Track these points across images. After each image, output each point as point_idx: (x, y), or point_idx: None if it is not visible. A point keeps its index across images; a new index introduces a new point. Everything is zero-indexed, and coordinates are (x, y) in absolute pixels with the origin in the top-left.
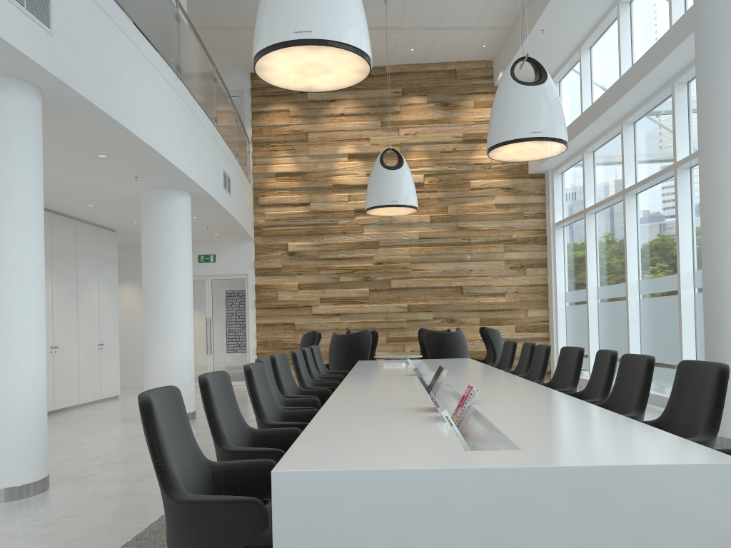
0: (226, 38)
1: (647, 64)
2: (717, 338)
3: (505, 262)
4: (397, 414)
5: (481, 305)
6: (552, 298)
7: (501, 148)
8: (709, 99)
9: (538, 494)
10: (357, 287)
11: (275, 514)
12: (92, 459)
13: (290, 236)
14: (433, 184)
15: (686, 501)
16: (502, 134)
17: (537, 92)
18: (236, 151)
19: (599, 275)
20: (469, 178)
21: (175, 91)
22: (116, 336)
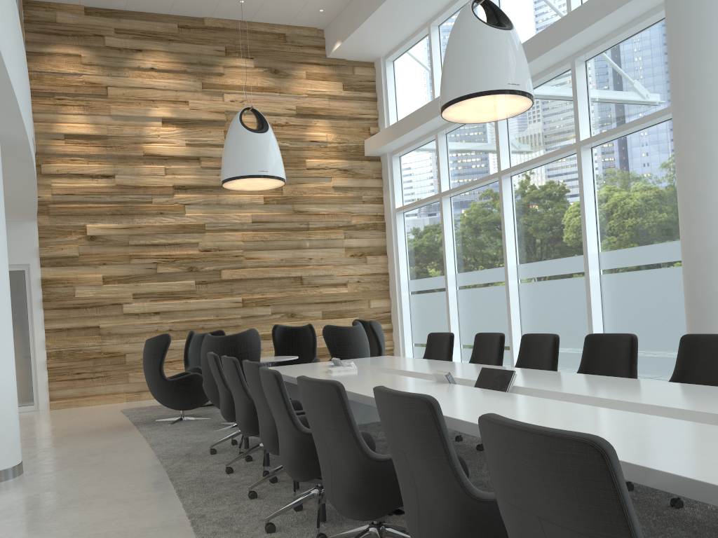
0: None
1: (556, 36)
2: (714, 317)
3: (345, 250)
4: None
5: (323, 296)
6: (395, 287)
7: (467, 102)
8: (697, 63)
9: None
10: (180, 279)
11: None
12: None
13: (88, 216)
14: None
15: None
16: (474, 83)
17: (510, 38)
18: None
19: (458, 261)
20: (304, 157)
21: None
22: None
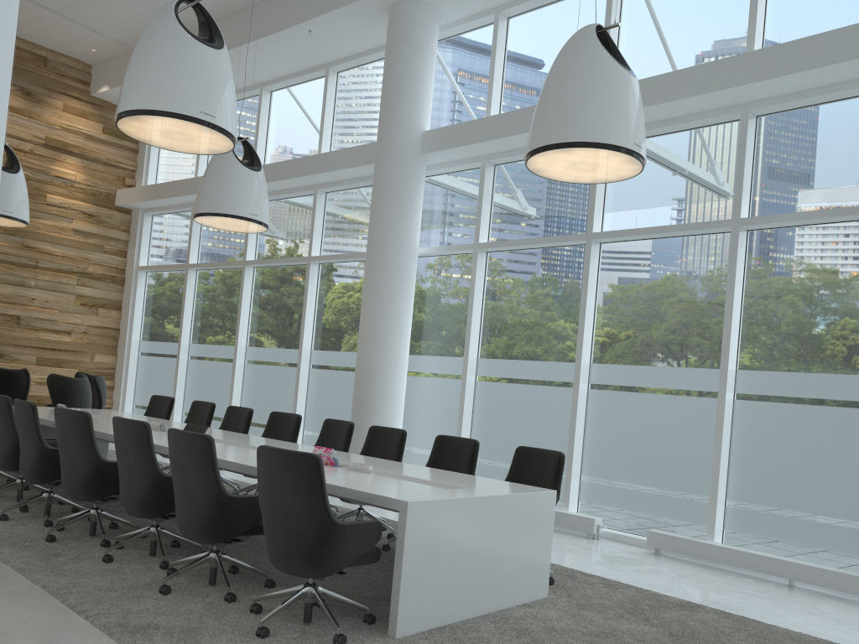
0: None
1: (305, 168)
2: (367, 412)
3: (76, 297)
4: None
5: (42, 341)
6: (125, 345)
7: (216, 217)
8: (383, 233)
9: (499, 508)
10: None
11: (407, 527)
12: None
13: None
14: None
15: (539, 509)
16: (223, 206)
17: (257, 178)
18: None
19: (194, 332)
20: (46, 191)
21: None
22: None
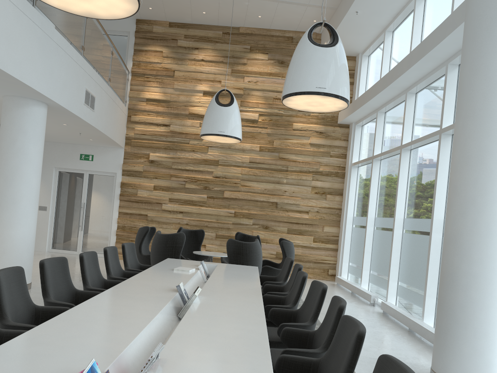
0: None
1: (428, 45)
2: (449, 289)
3: (311, 188)
4: None
5: (290, 218)
6: (343, 220)
7: (292, 98)
8: (470, 76)
9: None
10: (198, 193)
11: None
12: None
13: (152, 148)
14: (265, 122)
15: None
16: (293, 86)
17: (327, 53)
18: (109, 77)
19: (377, 208)
20: (292, 121)
21: (24, 14)
22: None
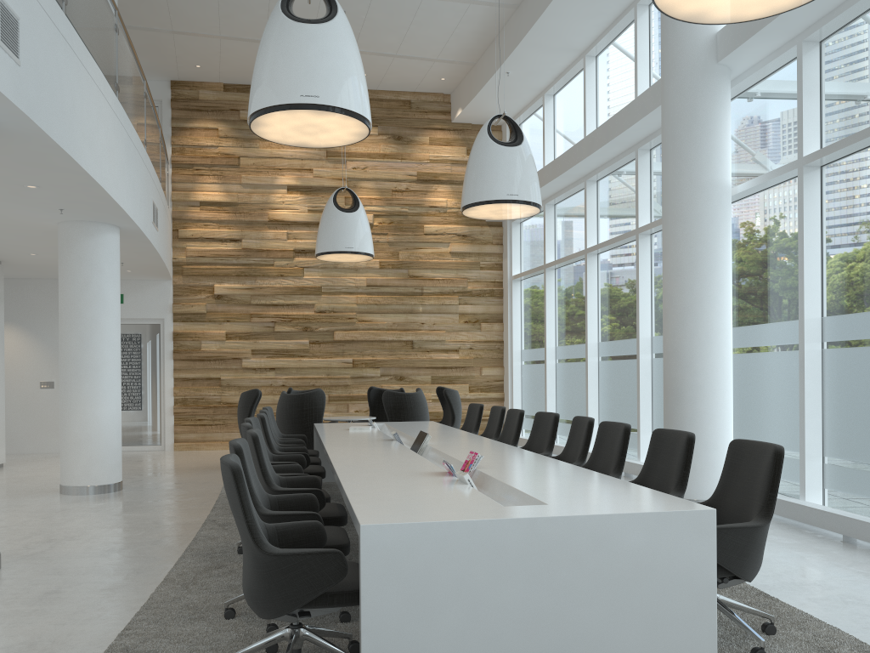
0: (147, 40)
1: (614, 128)
2: (675, 405)
3: (459, 316)
4: (418, 479)
5: (433, 361)
6: (507, 356)
7: (477, 207)
8: (674, 178)
9: (569, 536)
10: (295, 338)
11: (363, 560)
12: (28, 535)
13: (216, 276)
14: (384, 226)
15: (673, 538)
16: (479, 193)
17: (514, 154)
18: (160, 176)
19: (558, 334)
20: (423, 222)
21: (116, 115)
22: (2, 391)
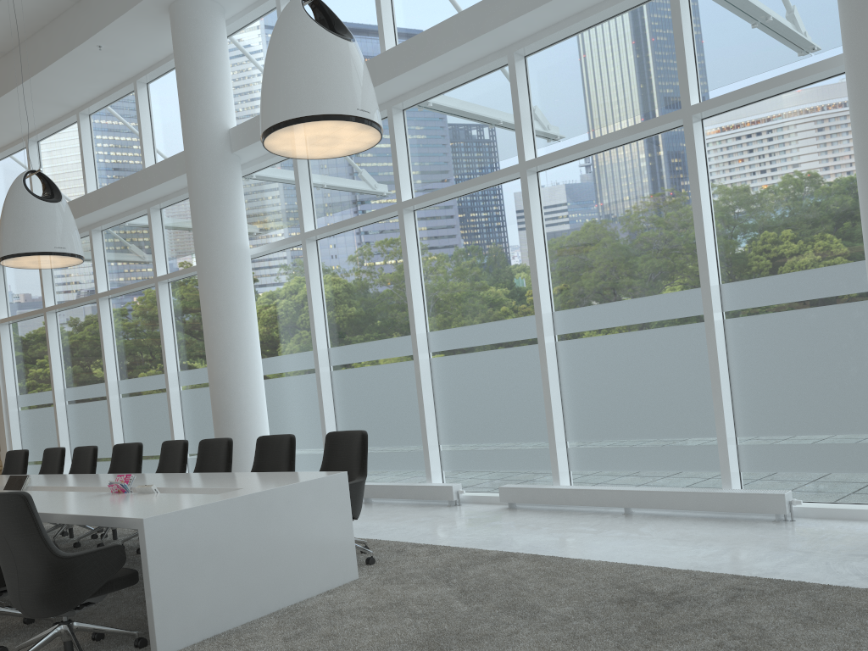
0: None
1: (129, 188)
2: (227, 425)
3: None
4: (102, 498)
5: None
6: (1, 403)
7: (20, 258)
8: (207, 241)
9: (272, 503)
10: None
11: (147, 544)
12: None
13: None
14: None
15: (328, 493)
16: (24, 245)
17: (57, 209)
18: None
19: (66, 376)
20: None
21: None
22: None
